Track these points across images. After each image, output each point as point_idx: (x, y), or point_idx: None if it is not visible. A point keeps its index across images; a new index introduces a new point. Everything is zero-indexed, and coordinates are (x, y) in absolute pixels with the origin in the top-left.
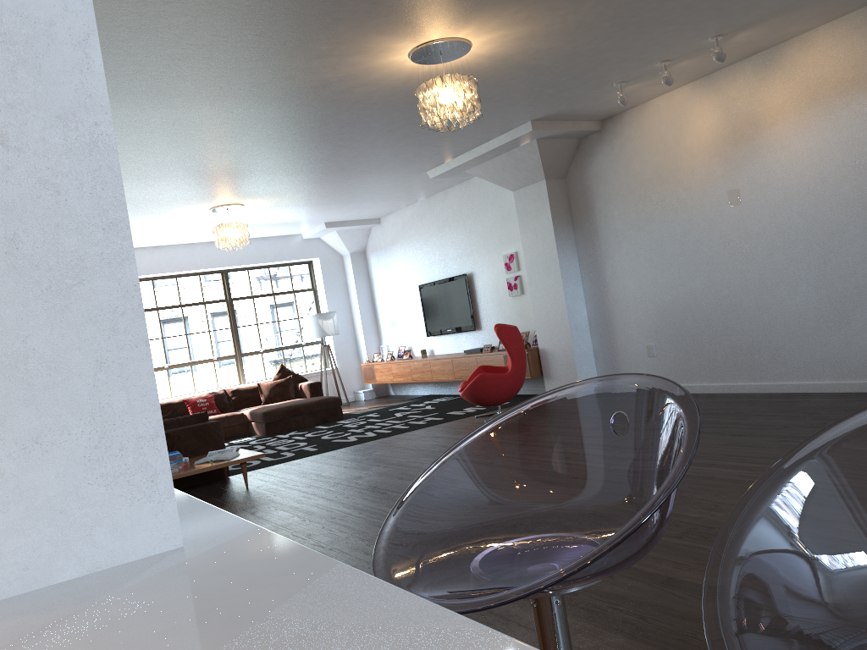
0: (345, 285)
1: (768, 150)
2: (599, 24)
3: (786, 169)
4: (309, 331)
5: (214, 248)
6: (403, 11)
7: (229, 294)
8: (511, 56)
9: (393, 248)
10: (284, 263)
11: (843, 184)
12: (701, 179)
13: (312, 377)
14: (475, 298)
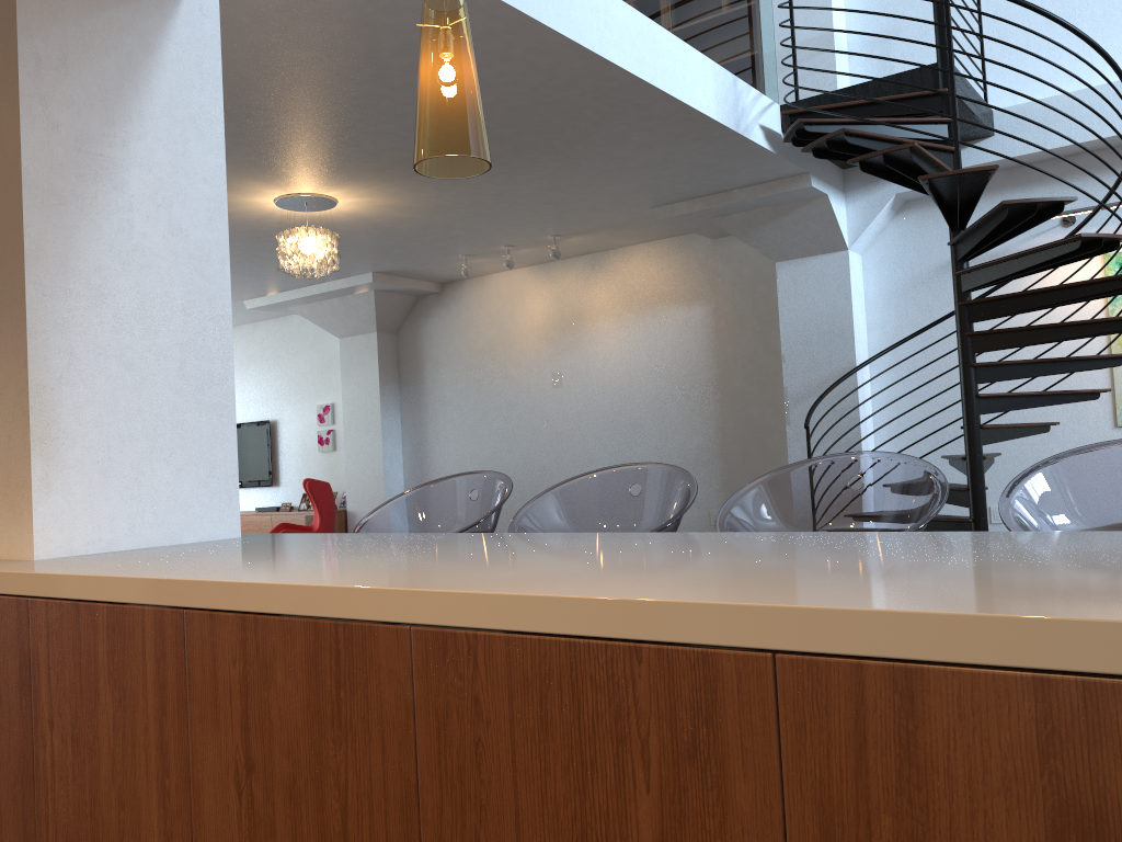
0: None
1: (589, 342)
2: (457, 209)
3: (603, 362)
4: None
5: None
6: (285, 168)
7: None
8: (371, 217)
9: None
10: None
11: (646, 383)
12: (530, 358)
13: None
14: (276, 449)
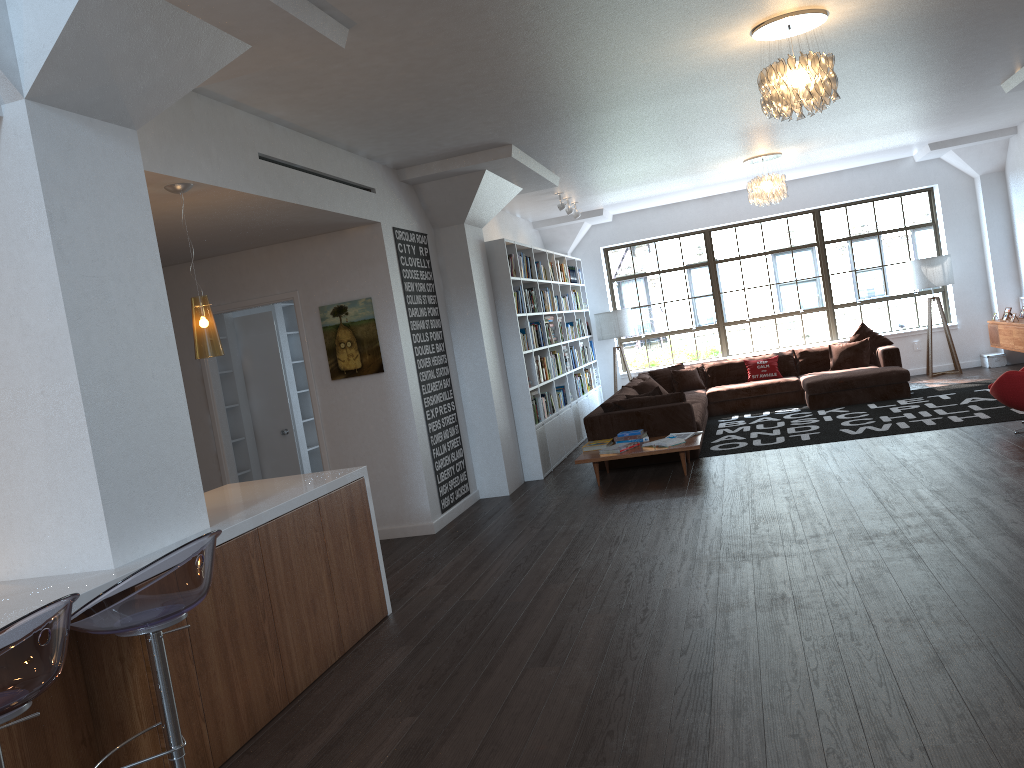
0: (974, 217)
1: None
2: None
3: None
4: (910, 280)
5: (799, 186)
6: (683, 22)
7: (820, 238)
8: None
9: None
10: (892, 194)
11: None
12: None
13: (919, 335)
14: None
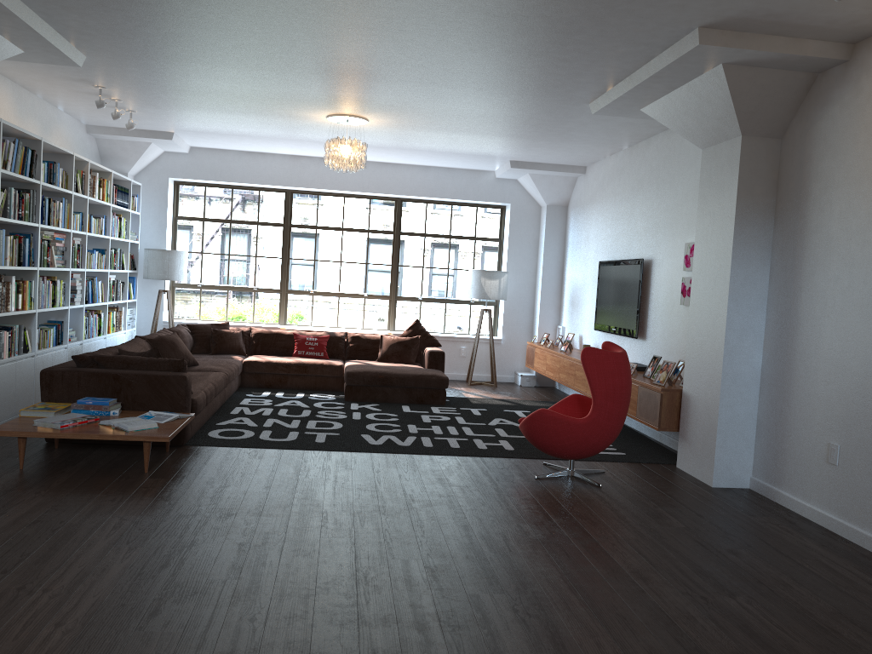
0: (535, 243)
1: None
2: None
3: None
4: (469, 288)
5: (387, 171)
6: None
7: (398, 227)
8: None
9: (589, 207)
10: (470, 203)
11: None
12: None
13: (467, 342)
14: (648, 295)
